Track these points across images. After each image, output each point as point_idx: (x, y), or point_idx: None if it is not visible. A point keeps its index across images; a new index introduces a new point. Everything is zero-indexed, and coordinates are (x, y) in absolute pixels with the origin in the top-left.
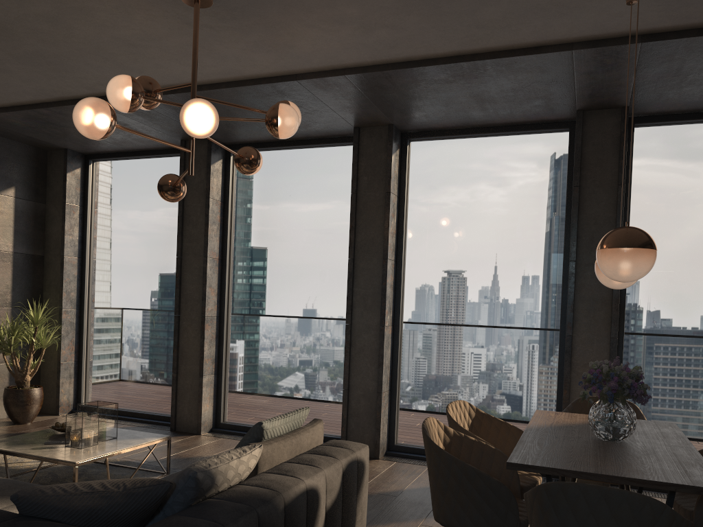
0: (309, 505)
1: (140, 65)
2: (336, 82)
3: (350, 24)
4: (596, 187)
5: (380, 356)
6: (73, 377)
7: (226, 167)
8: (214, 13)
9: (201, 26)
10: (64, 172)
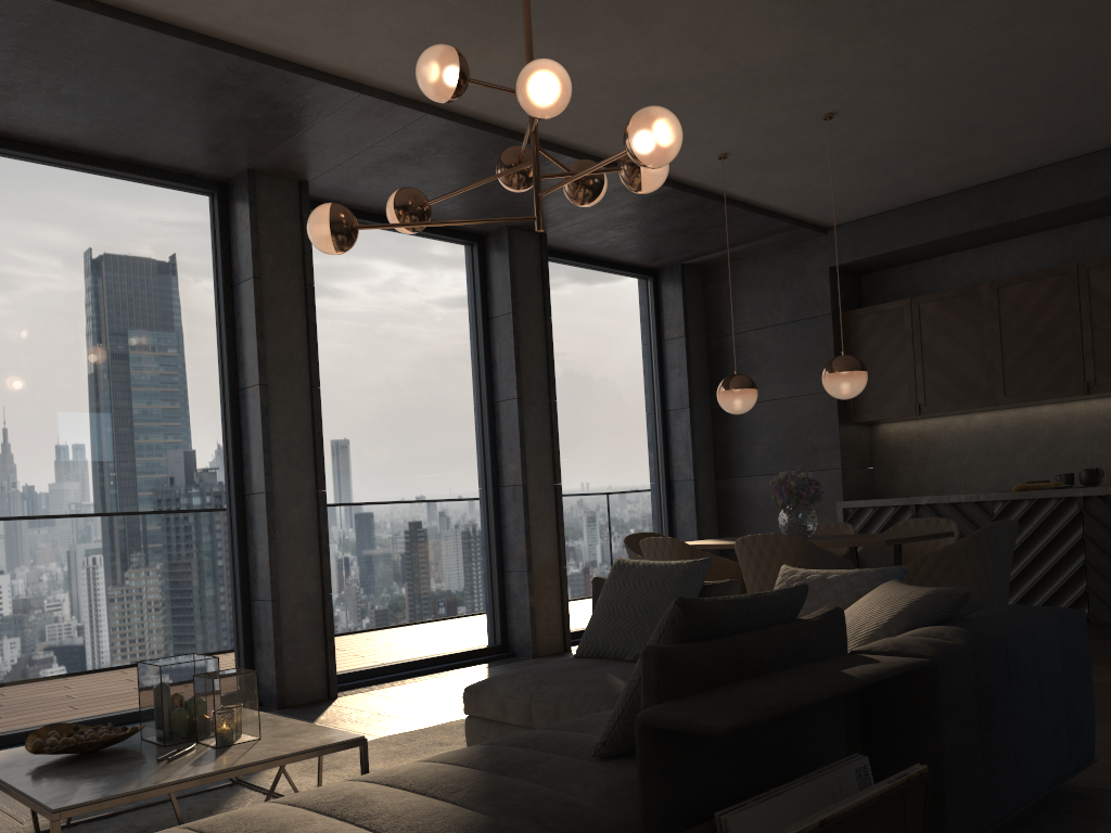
0: None
1: None
2: (394, 115)
3: None
4: (528, 317)
5: (324, 538)
6: None
7: None
8: None
9: None
10: None
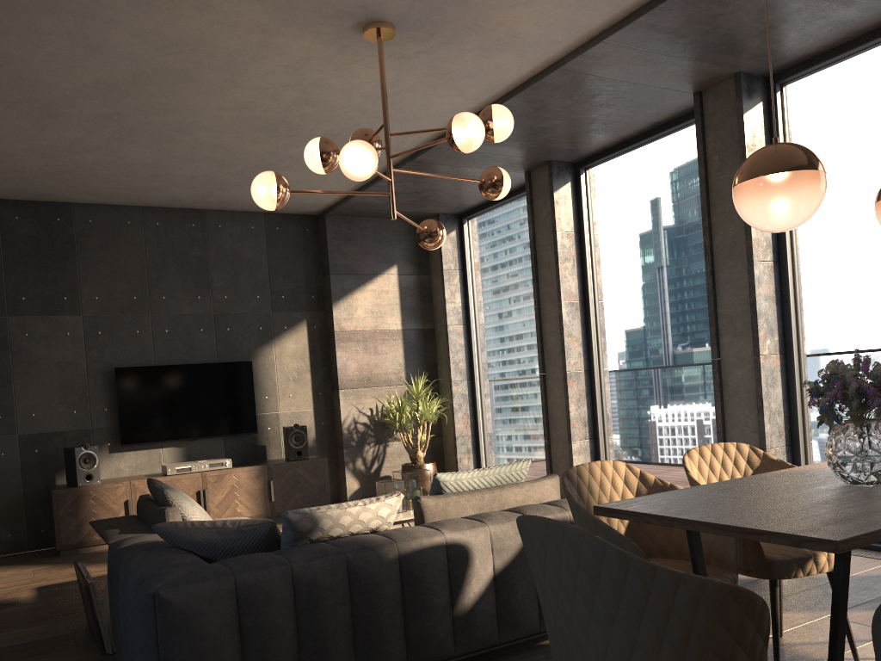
0: (451, 561)
1: (410, 112)
2: (603, 53)
3: None
4: None
5: (758, 398)
6: (471, 452)
7: (577, 190)
8: (411, 37)
9: (415, 54)
10: None
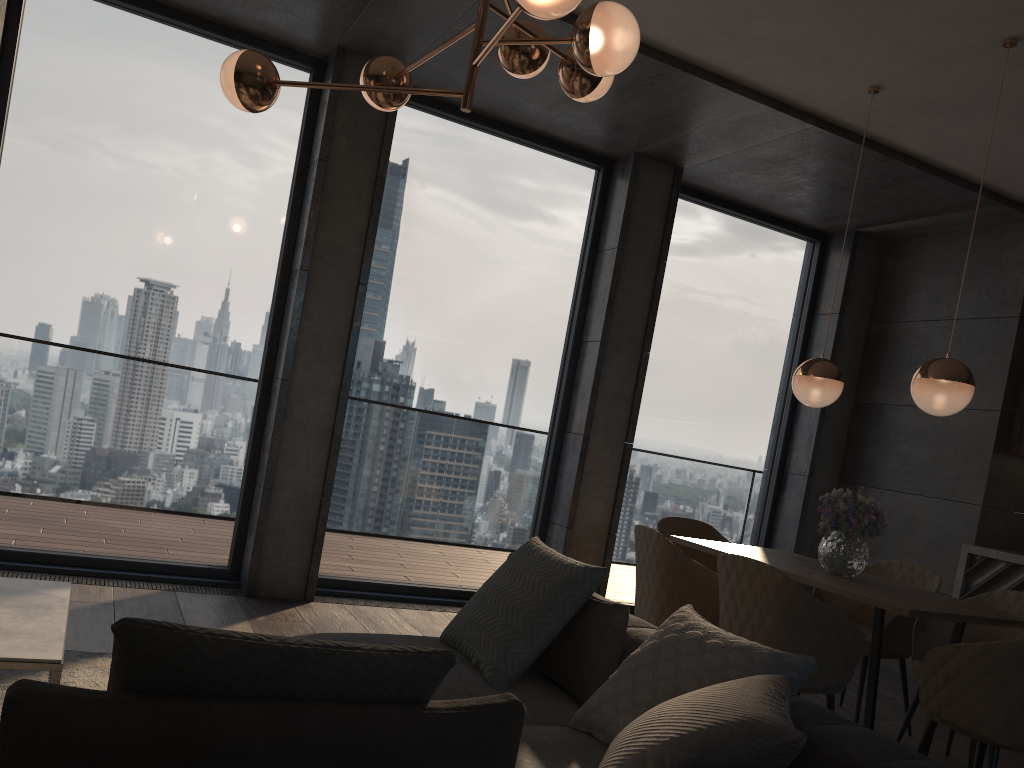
0: None
1: None
2: None
3: None
4: (638, 256)
5: (336, 439)
6: None
7: (13, 4)
8: None
9: None
10: None
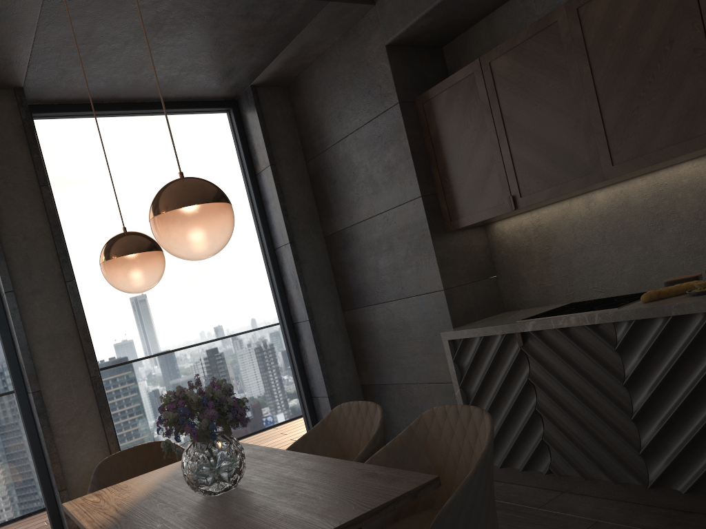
0: None
1: None
2: None
3: None
4: (12, 191)
5: None
6: None
7: None
8: None
9: None
10: None
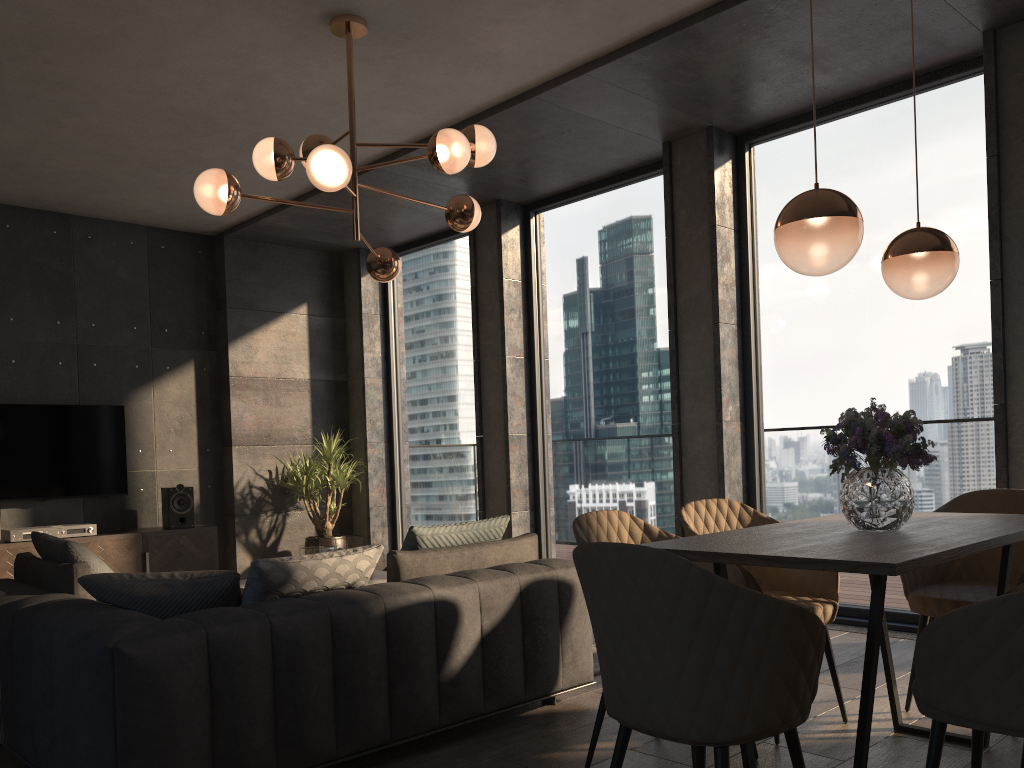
0: (439, 620)
1: (357, 125)
2: (583, 86)
3: (541, 3)
4: None
5: (719, 466)
6: (386, 525)
7: (526, 235)
8: (382, 39)
9: (381, 59)
10: (358, 277)
